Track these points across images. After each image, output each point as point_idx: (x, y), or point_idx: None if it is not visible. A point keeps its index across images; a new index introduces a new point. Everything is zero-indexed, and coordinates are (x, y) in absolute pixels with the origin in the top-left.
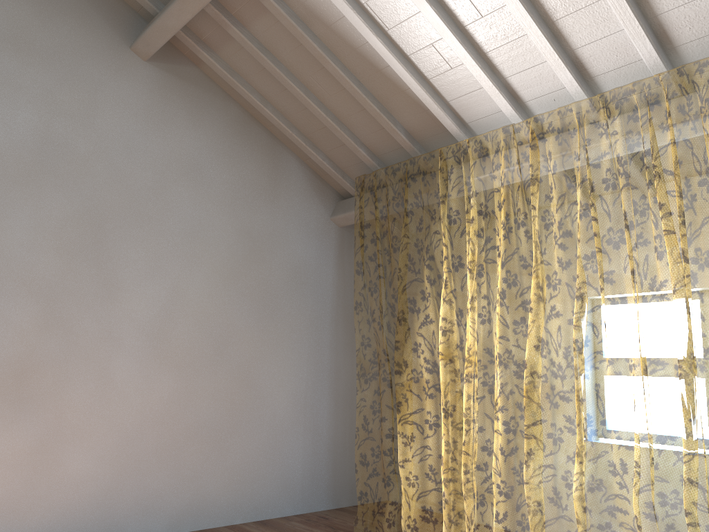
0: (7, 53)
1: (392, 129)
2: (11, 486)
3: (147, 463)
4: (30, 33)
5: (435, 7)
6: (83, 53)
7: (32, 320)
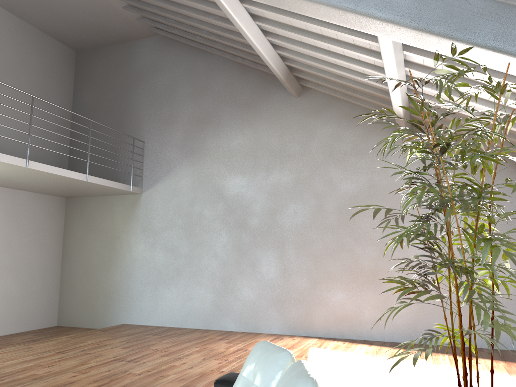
0: (354, 157)
1: (515, 141)
2: (376, 314)
3: (430, 312)
4: (360, 146)
5: (475, 102)
6: (380, 145)
7: (375, 253)
